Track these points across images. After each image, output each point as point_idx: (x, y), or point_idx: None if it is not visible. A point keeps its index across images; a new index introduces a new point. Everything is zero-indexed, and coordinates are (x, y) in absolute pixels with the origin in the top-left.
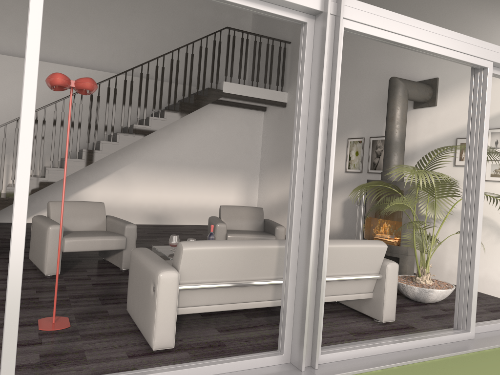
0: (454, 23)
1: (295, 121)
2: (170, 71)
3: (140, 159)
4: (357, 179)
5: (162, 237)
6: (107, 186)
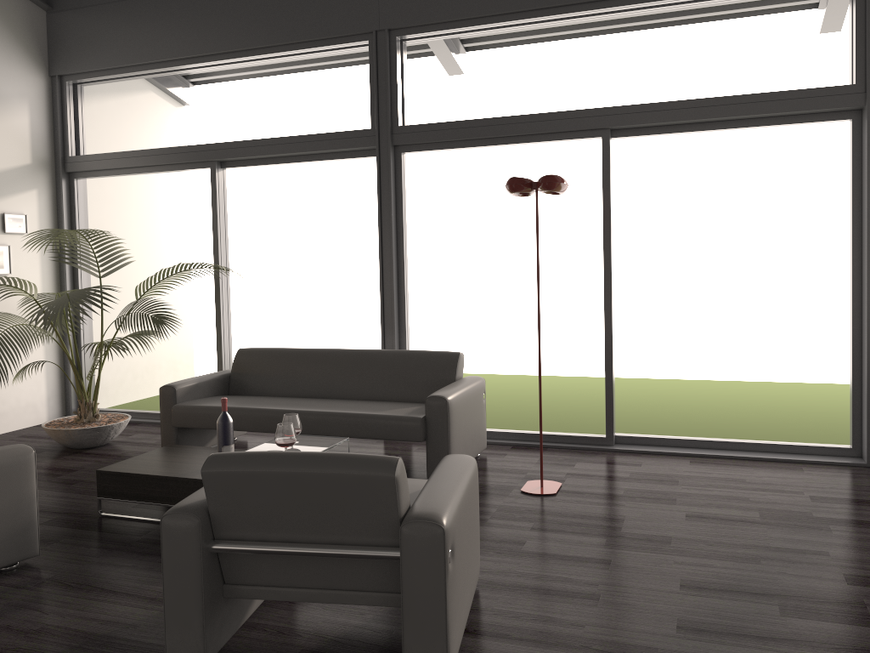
0: None
1: (404, 235)
2: None
3: None
4: None
5: None
6: None
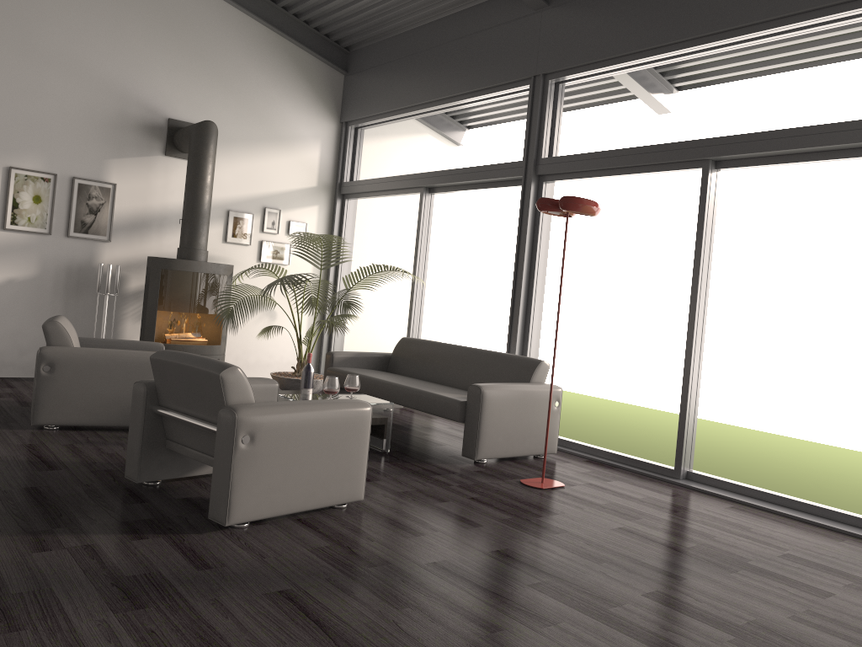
0: (227, 66)
1: (537, 255)
2: None
3: None
4: (36, 246)
5: None
6: None
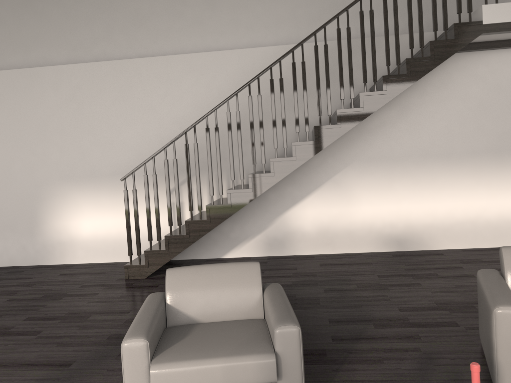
0: None
1: None
2: (384, 13)
3: (361, 158)
4: None
5: (400, 285)
6: (320, 202)
